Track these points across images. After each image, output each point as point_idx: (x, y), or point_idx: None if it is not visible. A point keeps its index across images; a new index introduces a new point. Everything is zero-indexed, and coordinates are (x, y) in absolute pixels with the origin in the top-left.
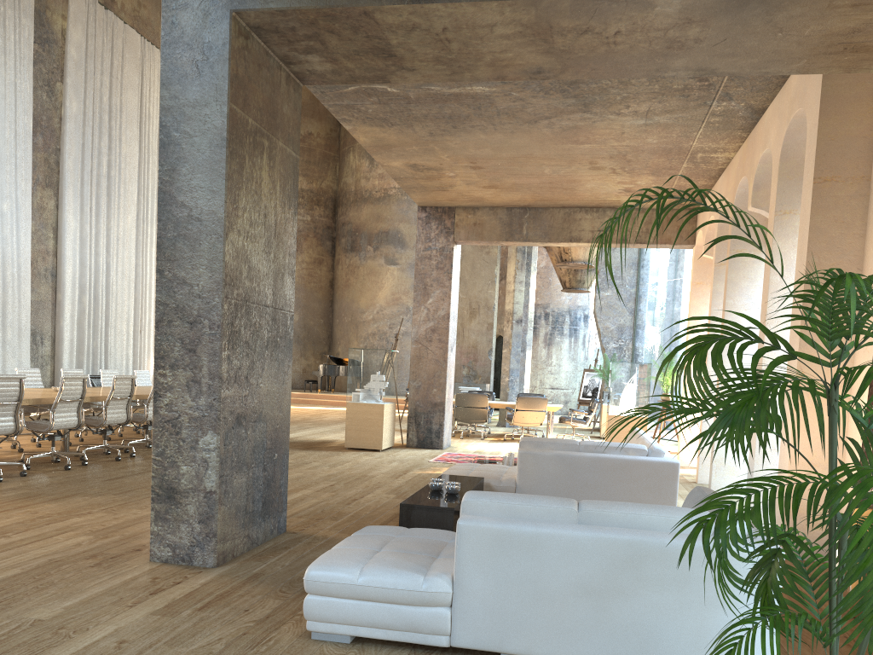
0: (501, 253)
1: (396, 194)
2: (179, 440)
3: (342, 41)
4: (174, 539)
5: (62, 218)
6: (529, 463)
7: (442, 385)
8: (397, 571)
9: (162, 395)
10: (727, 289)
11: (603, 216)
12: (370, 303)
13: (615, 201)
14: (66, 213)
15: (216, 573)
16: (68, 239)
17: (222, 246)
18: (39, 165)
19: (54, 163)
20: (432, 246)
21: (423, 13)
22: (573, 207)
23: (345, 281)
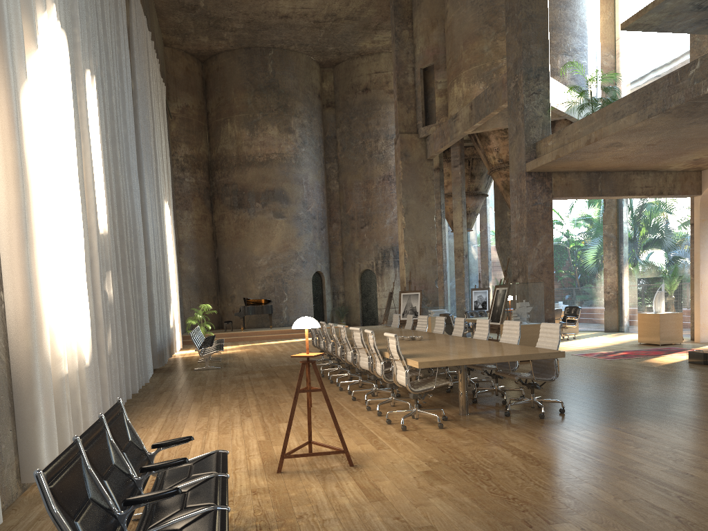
0: (362, 205)
1: (277, 159)
2: None
3: None
4: None
5: (143, 188)
6: None
7: (551, 306)
8: None
9: None
10: None
11: (647, 176)
12: (264, 251)
13: (667, 166)
14: (145, 183)
15: None
16: (148, 207)
17: None
18: None
19: None
20: (537, 201)
21: None
22: (629, 171)
23: (235, 233)
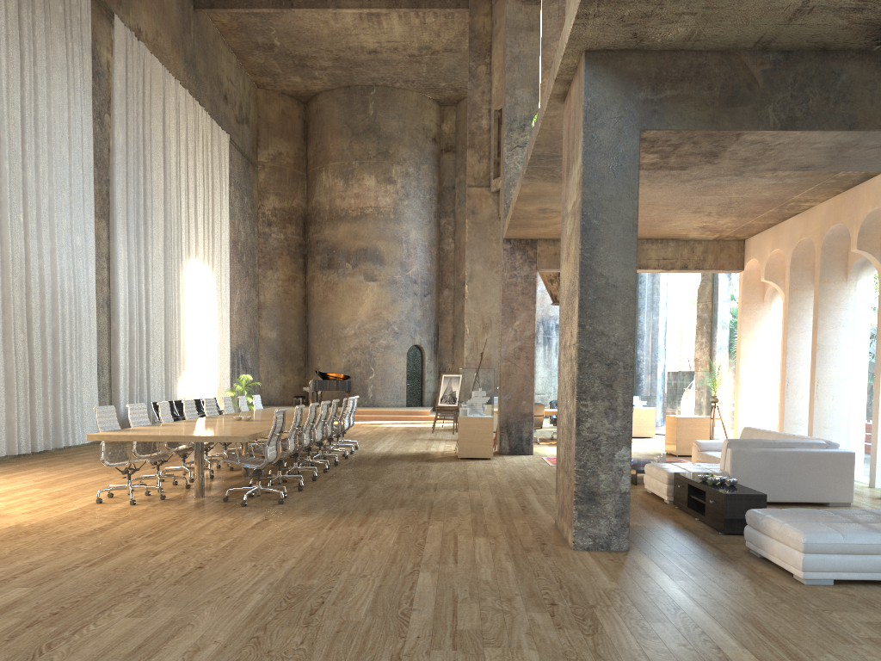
0: None
1: (373, 213)
2: (598, 454)
3: (692, 147)
4: (594, 531)
5: (115, 248)
6: (740, 459)
7: (530, 398)
8: (866, 532)
9: (584, 420)
10: (818, 312)
11: (666, 246)
12: (351, 318)
13: (682, 235)
14: (118, 243)
15: (639, 554)
16: (120, 268)
17: (633, 305)
18: (96, 196)
19: (105, 194)
20: (517, 273)
21: (780, 135)
22: (641, 239)
23: (323, 297)
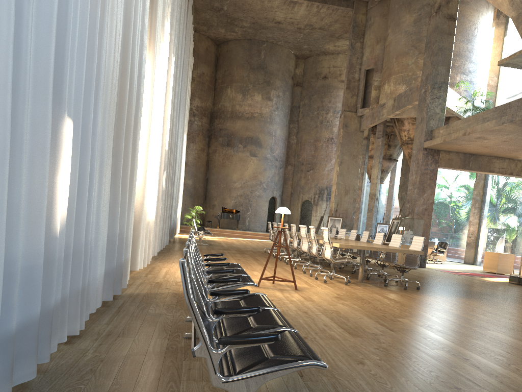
0: (310, 155)
1: (258, 117)
2: None
3: None
4: None
5: (178, 125)
6: None
7: (427, 236)
8: None
9: None
10: None
11: (504, 161)
12: (239, 177)
13: (517, 157)
14: (179, 122)
15: None
16: (179, 137)
17: None
18: None
19: None
20: (428, 168)
21: None
22: (492, 156)
23: (222, 163)
